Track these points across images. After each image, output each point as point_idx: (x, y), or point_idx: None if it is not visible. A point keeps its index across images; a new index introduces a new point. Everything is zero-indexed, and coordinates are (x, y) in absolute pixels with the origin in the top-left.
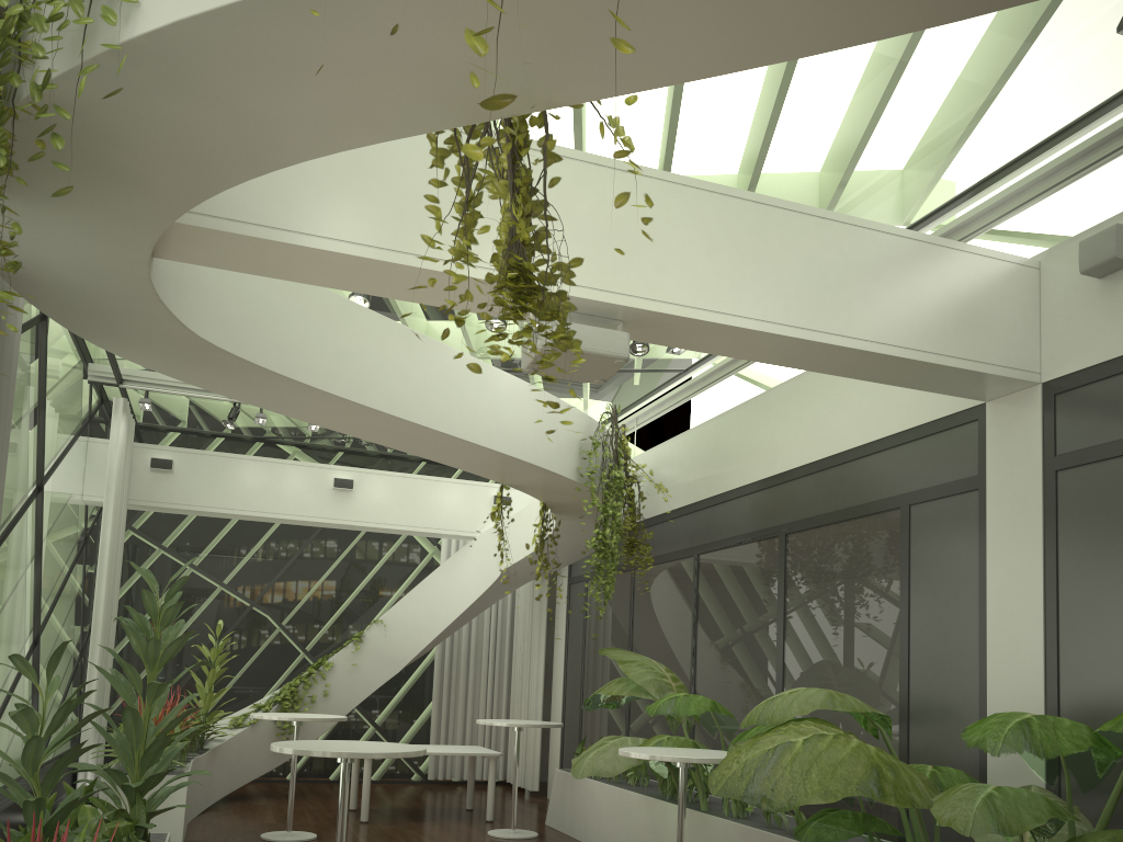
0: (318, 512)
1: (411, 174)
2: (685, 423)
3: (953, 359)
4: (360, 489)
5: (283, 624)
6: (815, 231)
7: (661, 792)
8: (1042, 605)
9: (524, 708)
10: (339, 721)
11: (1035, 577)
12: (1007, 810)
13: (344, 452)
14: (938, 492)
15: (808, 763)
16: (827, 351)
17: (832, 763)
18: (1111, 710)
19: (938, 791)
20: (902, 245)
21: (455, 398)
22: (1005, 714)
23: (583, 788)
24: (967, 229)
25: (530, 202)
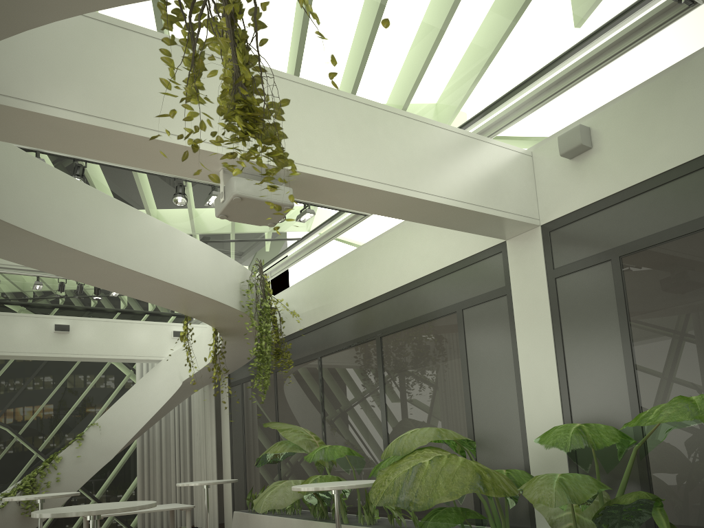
0: (44, 349)
1: (127, 67)
2: (286, 286)
3: (491, 209)
4: (75, 331)
5: (20, 433)
6: (404, 126)
7: (312, 516)
8: (555, 362)
9: (204, 475)
10: (68, 499)
11: (549, 345)
12: (573, 487)
13: (59, 308)
14: (480, 299)
15: (436, 475)
16: (417, 204)
17: (451, 473)
18: (606, 422)
19: (514, 484)
20: (455, 137)
21: (154, 251)
22: (563, 425)
23: (256, 521)
24: (486, 134)
25: (247, 54)
